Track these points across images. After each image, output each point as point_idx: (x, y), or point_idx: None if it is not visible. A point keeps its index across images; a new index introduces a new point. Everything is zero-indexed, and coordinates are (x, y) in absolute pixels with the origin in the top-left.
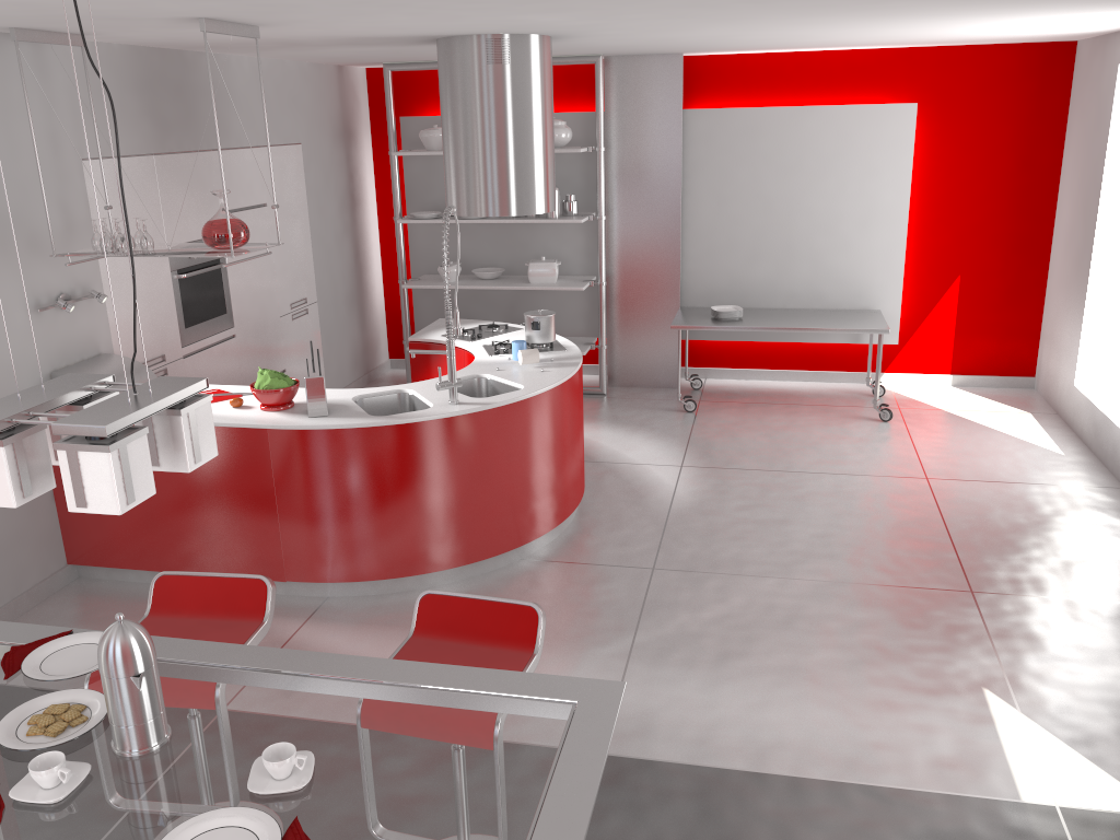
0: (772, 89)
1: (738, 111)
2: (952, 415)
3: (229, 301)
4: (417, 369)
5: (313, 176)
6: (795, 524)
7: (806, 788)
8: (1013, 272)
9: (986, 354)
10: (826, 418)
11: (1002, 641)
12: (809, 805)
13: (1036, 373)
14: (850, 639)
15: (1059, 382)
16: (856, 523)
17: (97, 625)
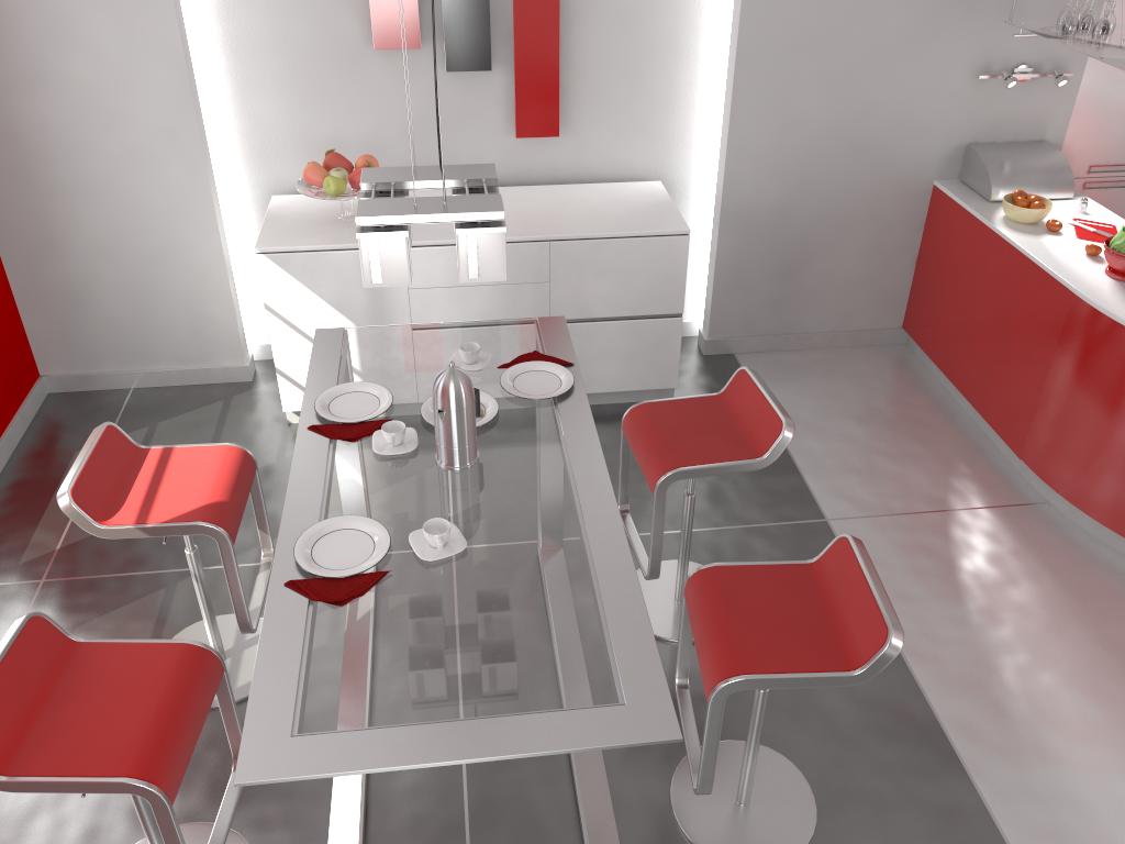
0: None
1: None
2: None
3: None
4: None
5: None
6: None
7: None
8: None
9: None
10: None
11: None
12: None
13: None
14: None
15: None
16: None
17: (860, 390)
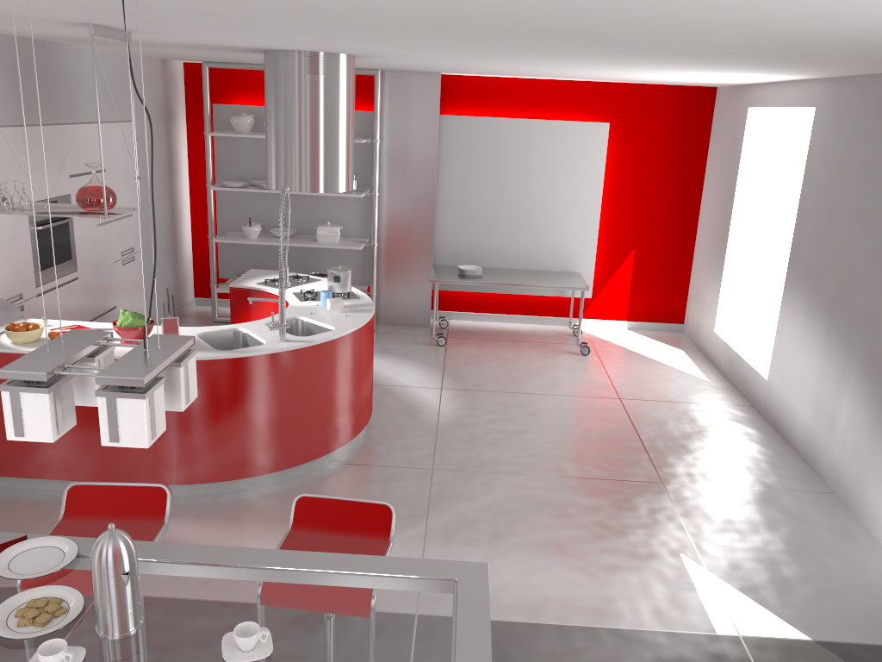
0: (505, 104)
1: (481, 119)
2: (630, 351)
3: (74, 249)
4: (235, 309)
5: (141, 148)
6: (532, 433)
7: (570, 632)
8: (671, 248)
9: (651, 307)
10: (542, 352)
11: (688, 518)
12: (574, 645)
13: (684, 321)
14: (584, 520)
15: (702, 328)
16: (576, 432)
17: None
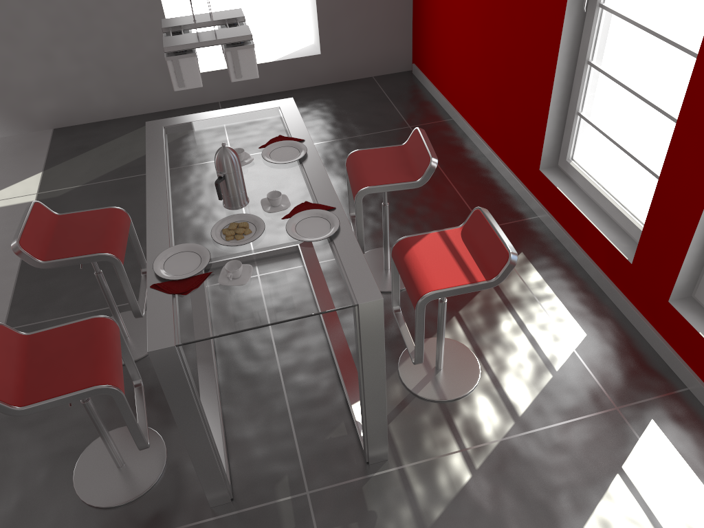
0: None
1: None
2: None
3: None
4: None
5: None
6: None
7: None
8: None
9: None
10: None
11: None
12: None
13: None
14: None
15: None
16: None
17: None
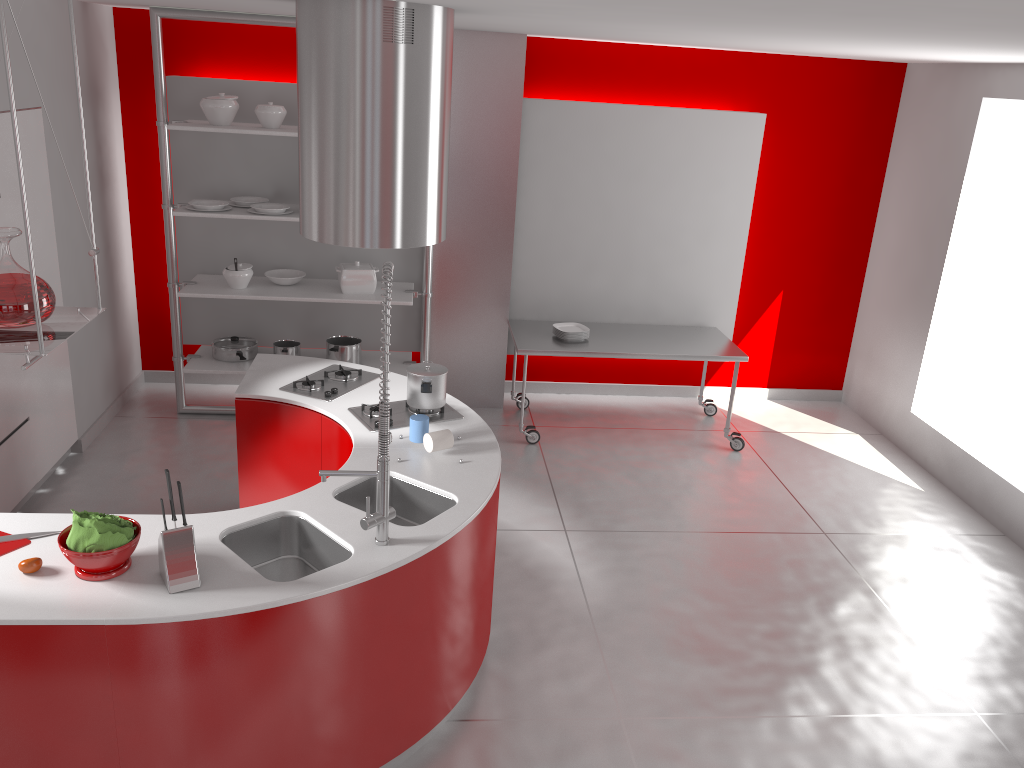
0: (612, 83)
1: (583, 105)
2: (791, 439)
3: None
4: (246, 433)
5: (56, 151)
6: (738, 618)
7: None
8: (831, 289)
9: (800, 368)
10: (677, 448)
11: None
12: None
13: (844, 386)
14: None
15: (884, 403)
16: (798, 610)
17: None
